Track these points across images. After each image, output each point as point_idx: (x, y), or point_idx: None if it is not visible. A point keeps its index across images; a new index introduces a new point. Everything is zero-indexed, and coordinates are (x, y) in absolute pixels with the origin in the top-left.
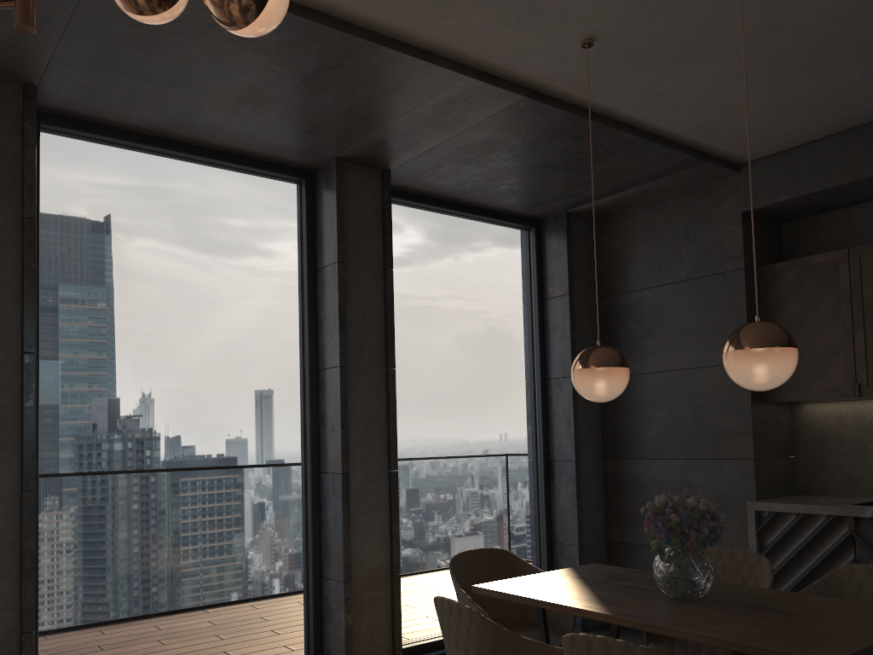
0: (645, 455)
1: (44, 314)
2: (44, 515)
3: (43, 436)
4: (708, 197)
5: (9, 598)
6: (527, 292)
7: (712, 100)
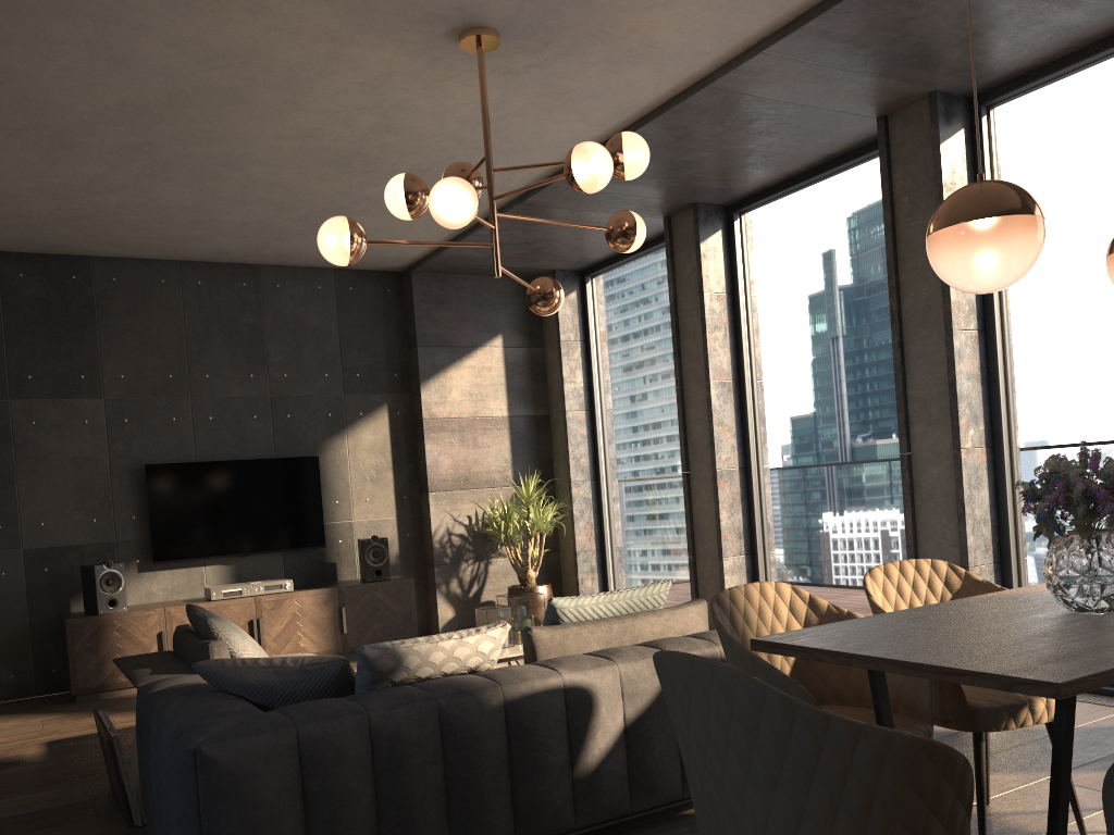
0: None
1: None
2: (1015, 470)
3: (1008, 398)
4: None
5: (954, 537)
6: None
7: None
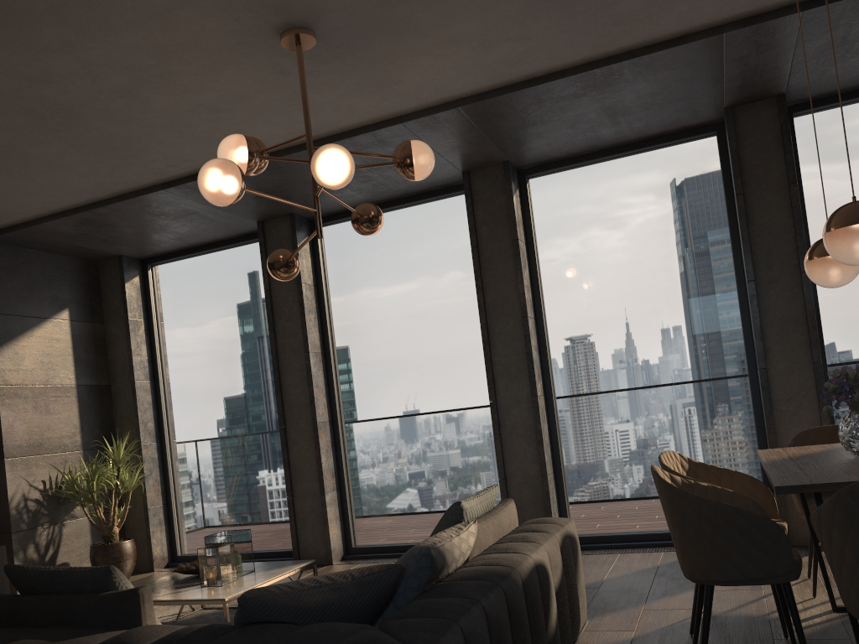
0: None
1: (544, 290)
2: (559, 410)
3: (552, 363)
4: None
5: (533, 456)
6: None
7: None
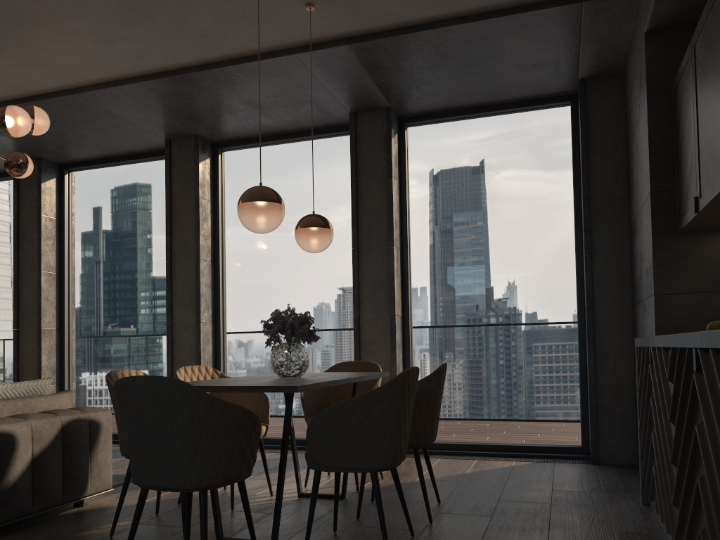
0: (637, 299)
1: (224, 240)
2: (225, 336)
3: (224, 298)
4: (638, 25)
5: None
6: (564, 161)
7: None
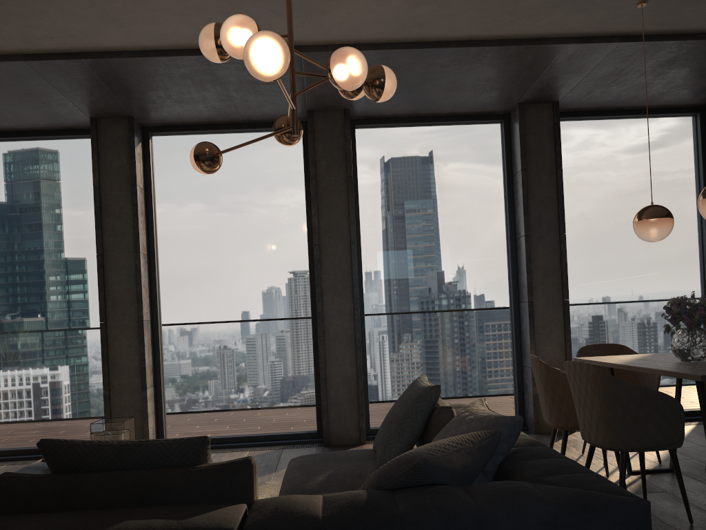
0: None
1: (362, 223)
2: (367, 324)
3: (365, 284)
4: None
5: (351, 360)
6: (692, 164)
7: None
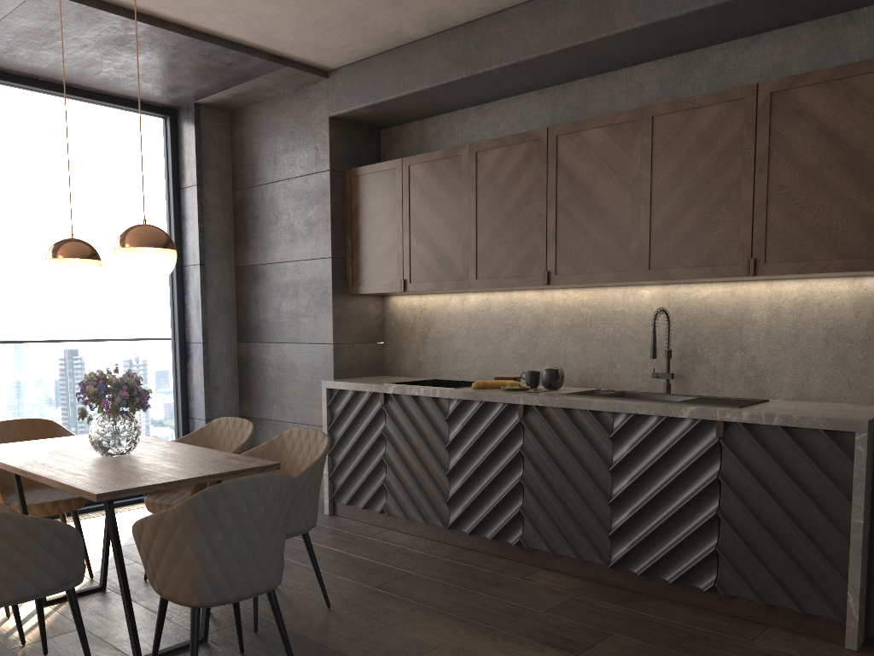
0: (265, 339)
1: None
2: None
3: None
4: (307, 100)
5: None
6: (162, 180)
7: (240, 9)
